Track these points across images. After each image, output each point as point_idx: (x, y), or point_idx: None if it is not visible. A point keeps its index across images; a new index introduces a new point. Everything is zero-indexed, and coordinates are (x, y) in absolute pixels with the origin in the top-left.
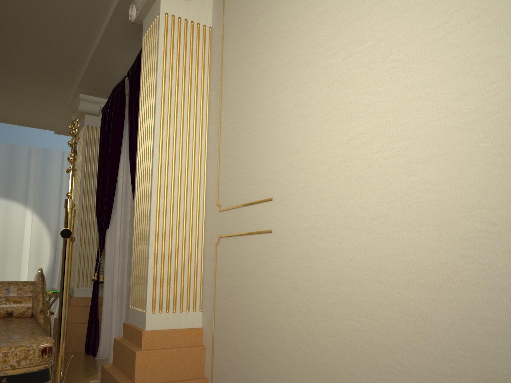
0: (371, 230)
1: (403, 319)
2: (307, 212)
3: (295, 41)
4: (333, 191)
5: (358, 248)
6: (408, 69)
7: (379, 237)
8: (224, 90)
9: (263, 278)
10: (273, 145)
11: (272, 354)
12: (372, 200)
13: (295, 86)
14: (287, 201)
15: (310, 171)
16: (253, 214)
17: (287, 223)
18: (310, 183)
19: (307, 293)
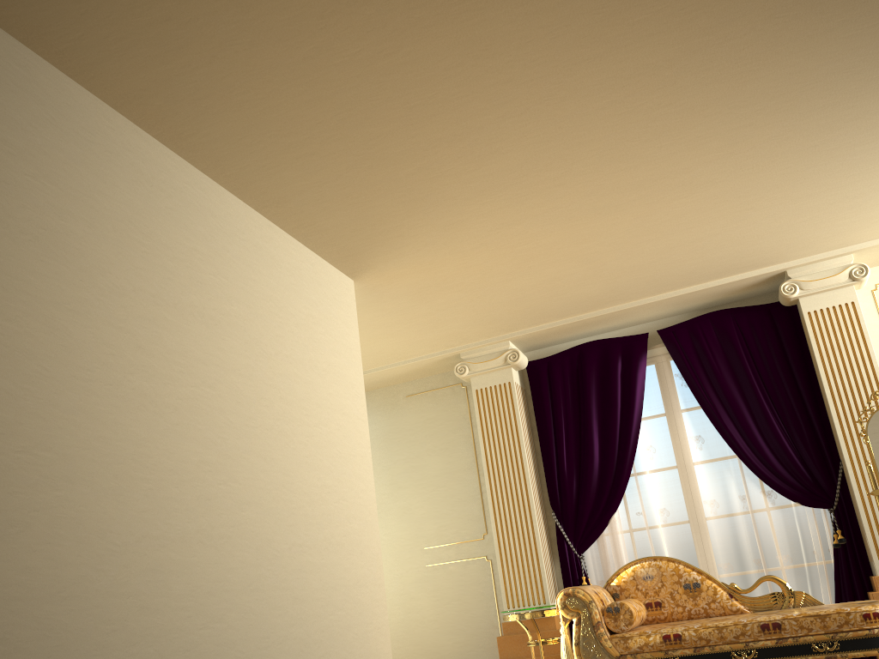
0: None
1: None
2: None
3: None
4: None
5: None
6: None
7: None
8: None
9: None
10: None
11: None
12: None
13: None
14: None
15: None
16: None
17: None
18: None
19: None
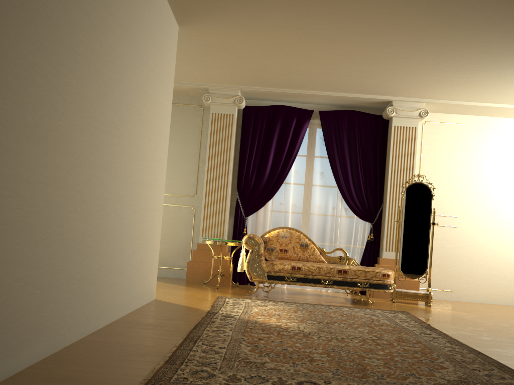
0: (499, 232)
1: (507, 252)
2: (474, 224)
3: (471, 171)
4: (486, 220)
5: (494, 236)
6: (512, 199)
7: (501, 234)
8: (423, 166)
9: (450, 241)
10: (458, 200)
11: (455, 264)
12: (499, 225)
13: (470, 185)
14: (465, 219)
15: (476, 212)
16: (445, 219)
17: (465, 225)
18: (476, 216)
19: (473, 246)
